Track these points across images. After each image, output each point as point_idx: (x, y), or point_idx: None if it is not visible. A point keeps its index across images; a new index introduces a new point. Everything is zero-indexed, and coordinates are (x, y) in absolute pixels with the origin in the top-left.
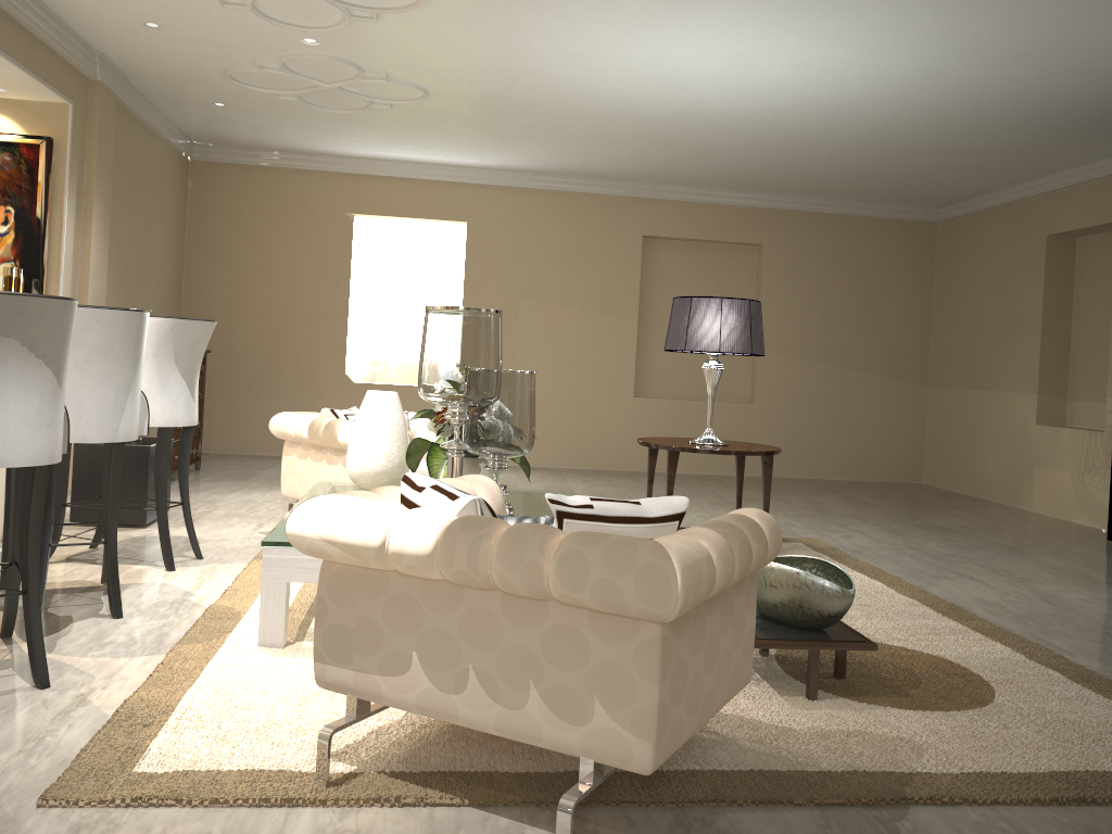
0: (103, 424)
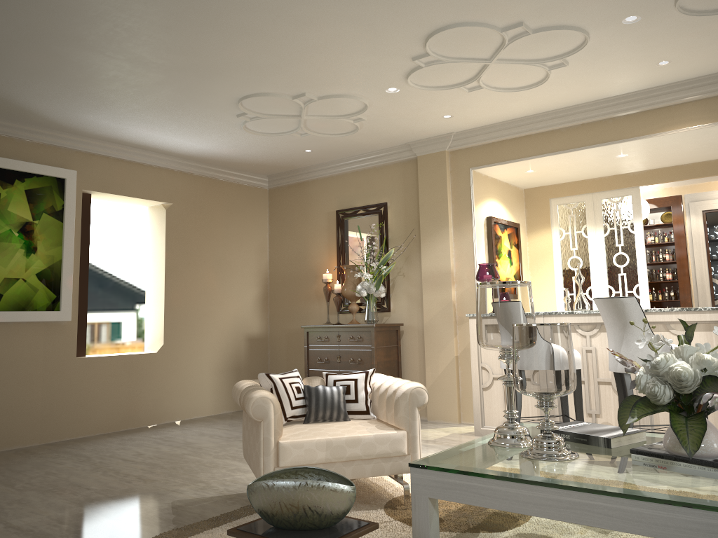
0: (611, 361)
